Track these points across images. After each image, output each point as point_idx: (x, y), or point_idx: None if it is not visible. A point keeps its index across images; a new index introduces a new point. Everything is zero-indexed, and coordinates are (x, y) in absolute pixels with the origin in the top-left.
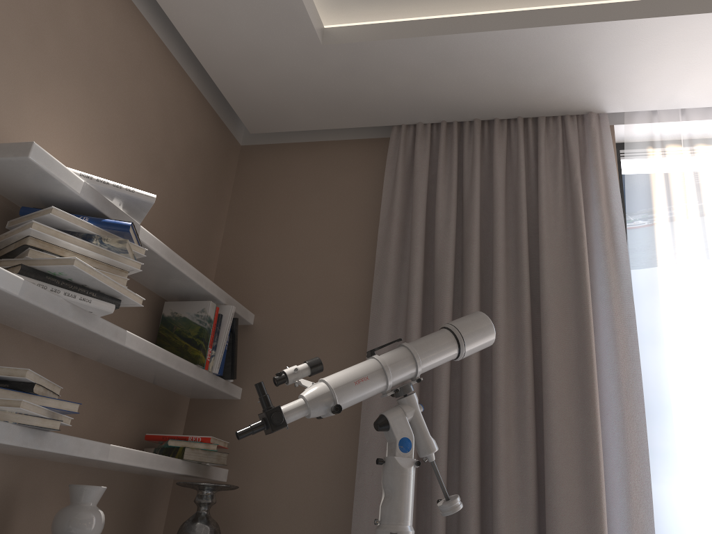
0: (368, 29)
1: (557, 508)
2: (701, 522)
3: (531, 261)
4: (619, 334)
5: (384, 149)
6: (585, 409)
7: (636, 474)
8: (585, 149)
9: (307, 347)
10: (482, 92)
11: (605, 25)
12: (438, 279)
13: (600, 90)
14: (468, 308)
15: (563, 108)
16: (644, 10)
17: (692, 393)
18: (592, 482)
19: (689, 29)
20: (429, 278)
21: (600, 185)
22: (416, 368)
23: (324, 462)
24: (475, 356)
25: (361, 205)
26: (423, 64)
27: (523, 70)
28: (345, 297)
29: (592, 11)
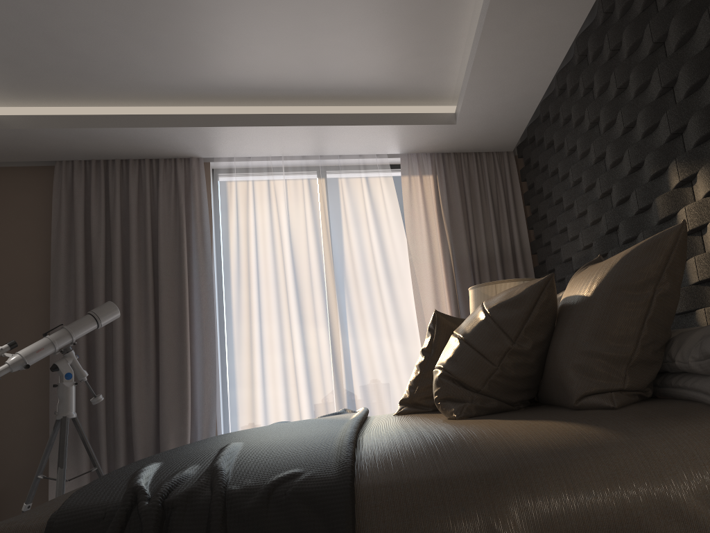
0: (26, 119)
1: (165, 390)
2: (241, 385)
3: (156, 254)
4: (203, 296)
5: (51, 174)
6: (182, 339)
7: (208, 367)
8: (190, 180)
9: (7, 315)
10: (116, 149)
11: (182, 128)
12: (94, 270)
13: (193, 149)
14: (114, 288)
15: (174, 155)
16: (204, 121)
17: (241, 323)
18: (183, 375)
19: (232, 131)
20: (90, 267)
21: (196, 207)
22: (72, 338)
23: (28, 383)
24: (120, 315)
25: (37, 216)
26: (70, 138)
27: (140, 141)
28: (32, 281)
29: (174, 119)
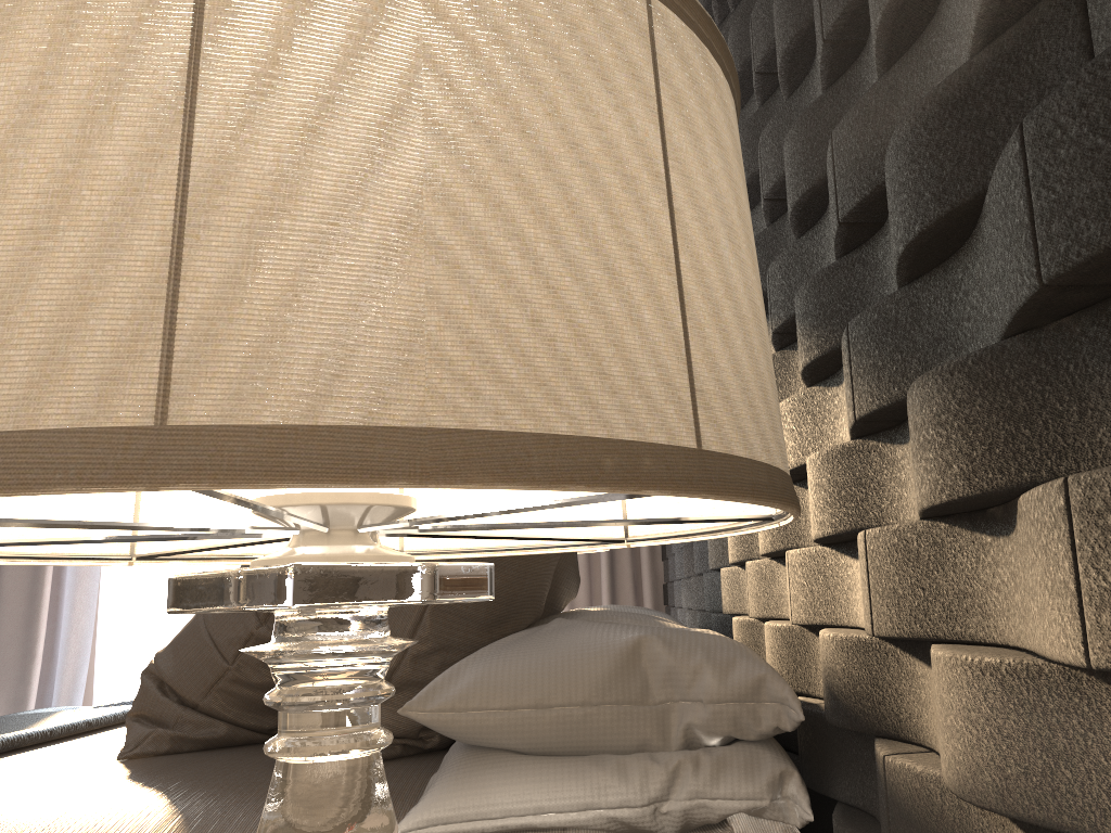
0: None
1: None
2: (141, 621)
3: None
4: None
5: None
6: None
7: (84, 590)
8: None
9: None
10: None
11: None
12: None
13: None
14: None
15: None
16: None
17: None
18: (35, 600)
19: None
20: None
21: None
22: None
23: None
24: None
25: None
26: None
27: None
28: None
29: None
